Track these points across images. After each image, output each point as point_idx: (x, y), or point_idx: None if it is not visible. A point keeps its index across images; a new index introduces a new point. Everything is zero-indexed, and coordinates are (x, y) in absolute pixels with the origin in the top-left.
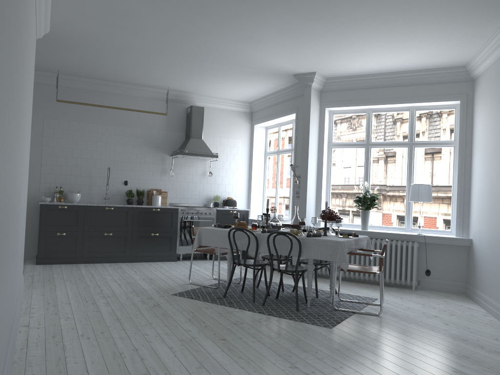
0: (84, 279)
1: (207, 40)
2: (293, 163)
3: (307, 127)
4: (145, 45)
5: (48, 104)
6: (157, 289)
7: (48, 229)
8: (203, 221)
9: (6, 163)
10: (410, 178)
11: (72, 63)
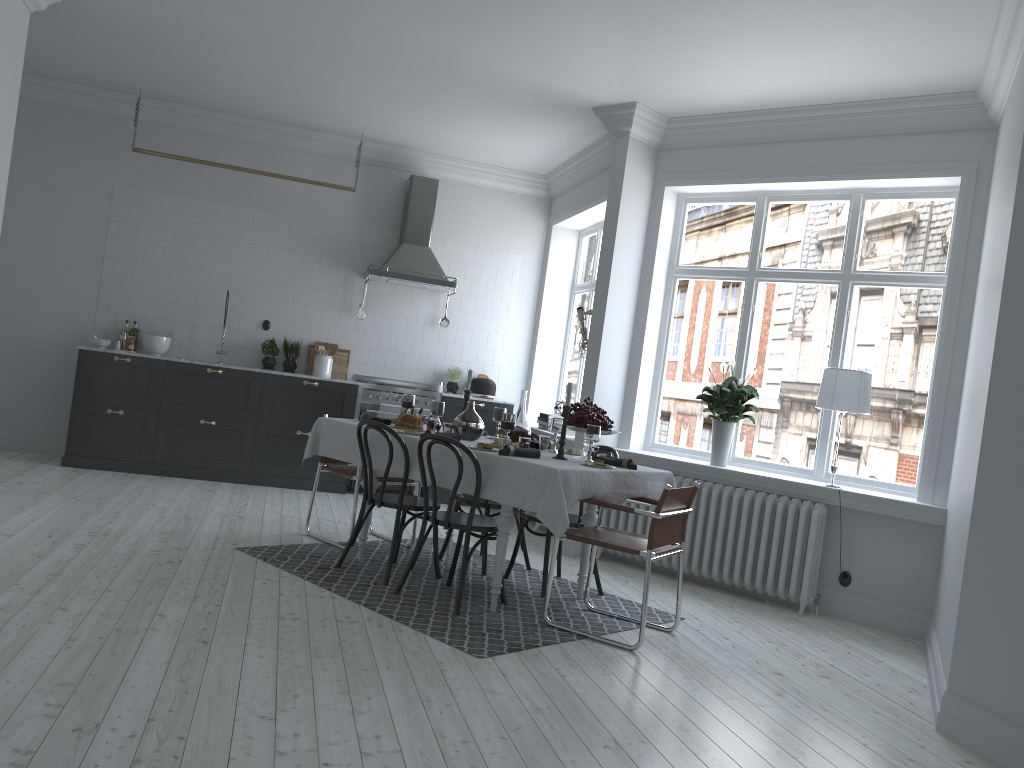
0: (111, 499)
1: (365, 20)
2: None
3: (613, 226)
4: (255, 32)
5: (125, 158)
6: (222, 536)
7: (91, 400)
8: None
9: None
10: (837, 356)
11: (154, 74)
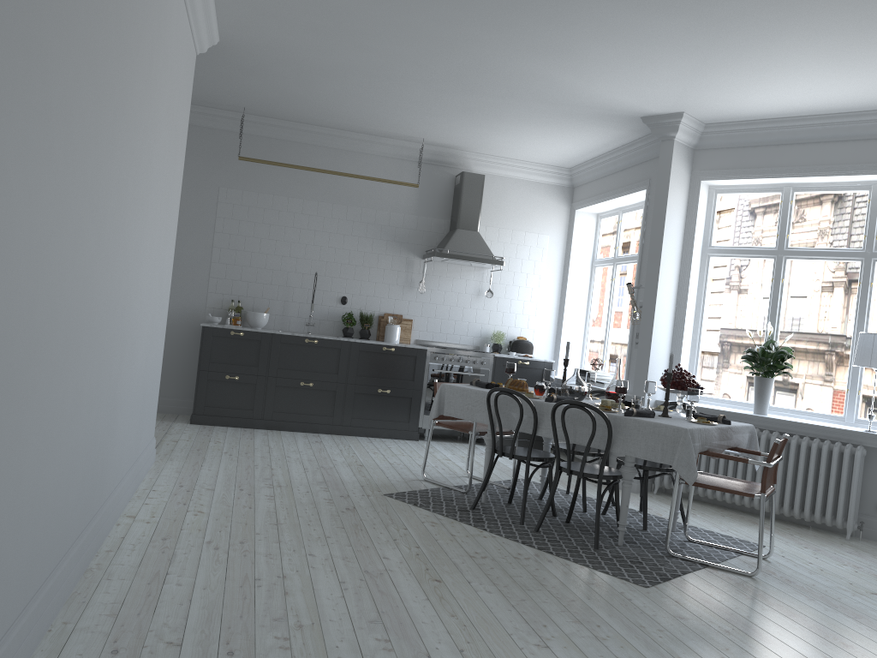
0: (254, 453)
1: (476, 54)
2: (636, 282)
3: (662, 216)
4: (372, 64)
5: (227, 164)
6: (363, 483)
7: (212, 368)
8: (469, 375)
9: (30, 242)
10: (862, 321)
11: (263, 96)
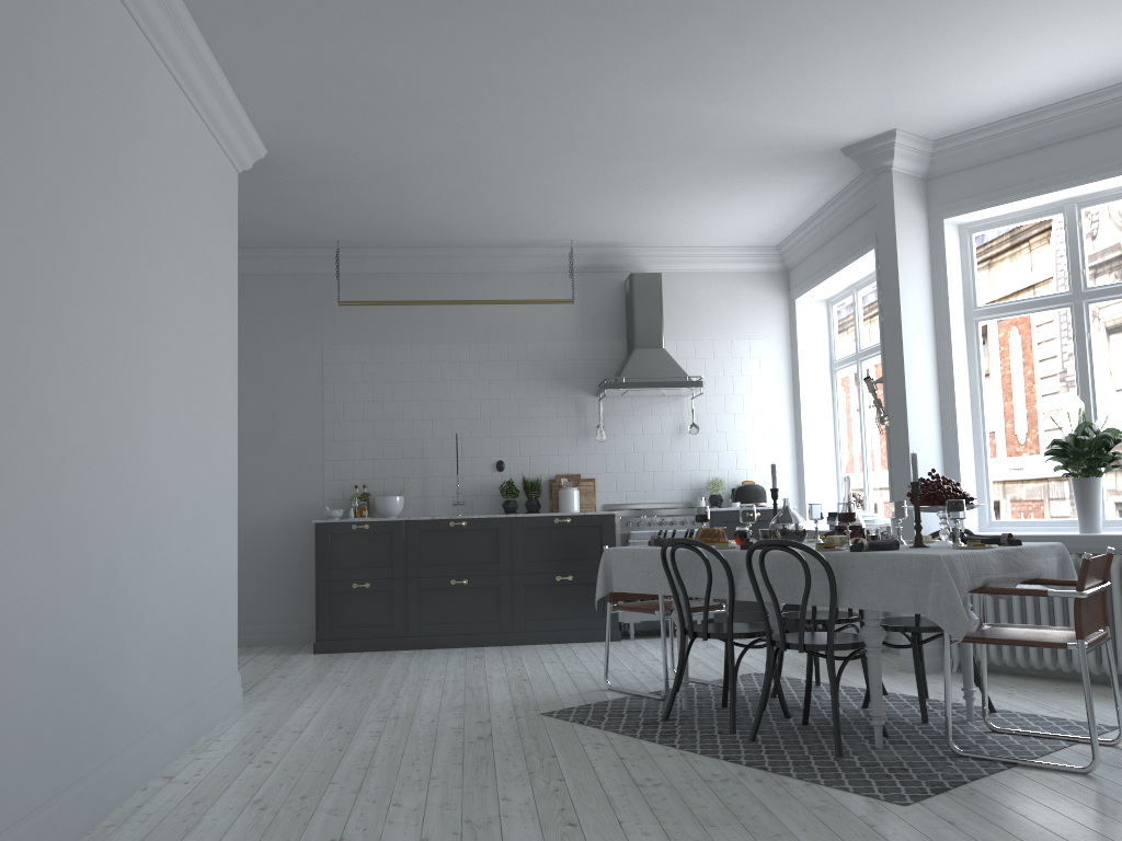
0: (382, 680)
1: (584, 101)
2: (882, 376)
3: (893, 275)
4: (462, 145)
5: (330, 315)
6: (518, 702)
7: (334, 577)
8: None
9: None
10: None
11: (352, 220)
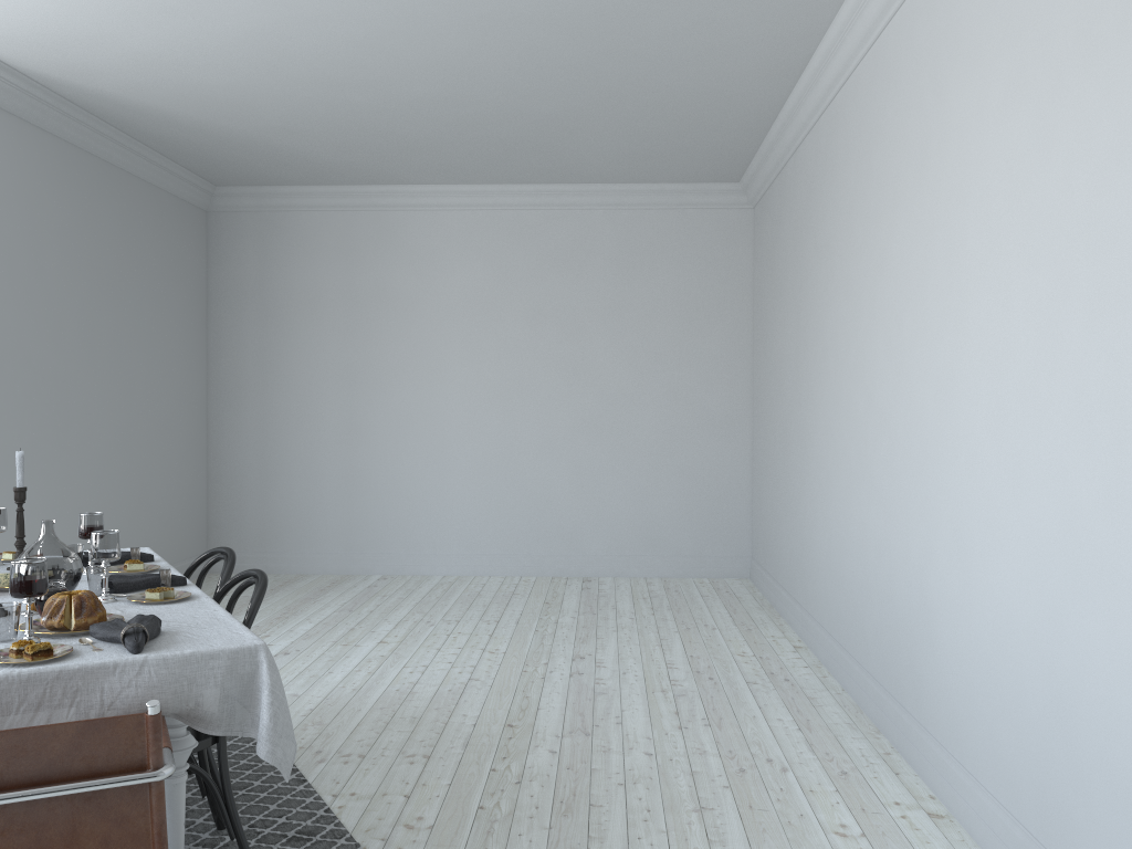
0: None
1: None
2: None
3: None
4: None
5: None
6: None
7: None
8: None
9: (824, 418)
10: None
11: None
